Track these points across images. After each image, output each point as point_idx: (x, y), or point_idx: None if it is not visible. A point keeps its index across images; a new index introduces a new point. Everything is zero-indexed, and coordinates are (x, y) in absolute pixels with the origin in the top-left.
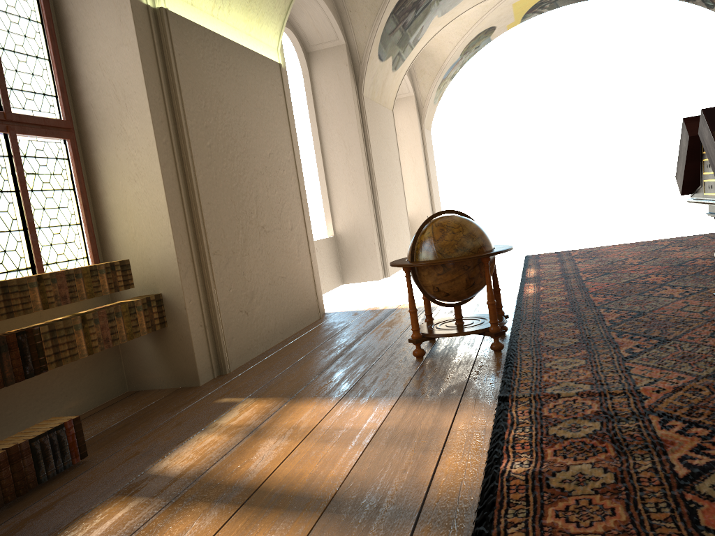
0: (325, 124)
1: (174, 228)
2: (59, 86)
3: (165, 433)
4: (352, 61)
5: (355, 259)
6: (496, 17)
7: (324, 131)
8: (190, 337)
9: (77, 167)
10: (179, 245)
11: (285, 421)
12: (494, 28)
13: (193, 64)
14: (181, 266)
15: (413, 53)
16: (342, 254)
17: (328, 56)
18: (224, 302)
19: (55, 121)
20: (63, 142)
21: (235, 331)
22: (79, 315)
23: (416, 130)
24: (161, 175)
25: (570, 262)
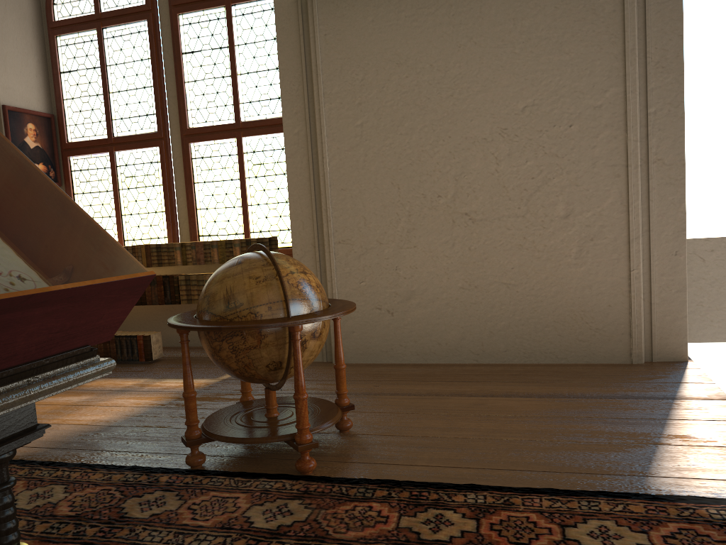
0: None
1: (293, 215)
2: None
3: (171, 371)
4: None
5: None
6: None
7: None
8: None
9: None
10: (297, 230)
11: (124, 396)
12: None
13: (349, 36)
14: (296, 250)
15: None
16: None
17: None
18: (346, 293)
19: (279, 119)
20: None
21: (360, 326)
22: None
23: None
24: (285, 166)
25: None
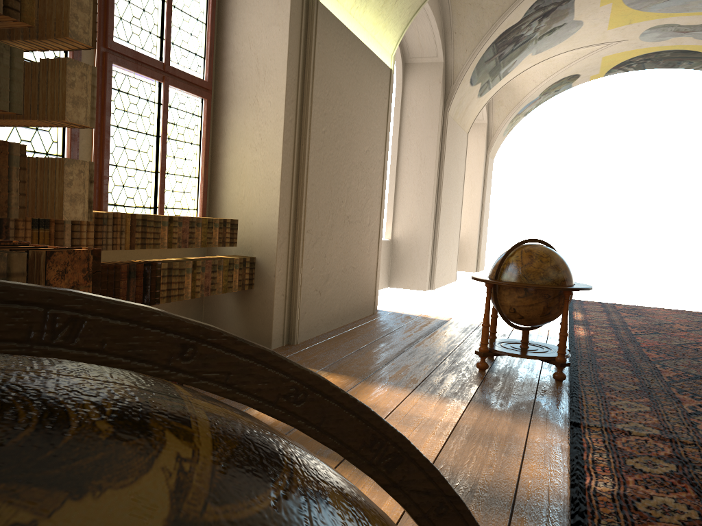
0: (406, 133)
1: (281, 200)
2: (208, 50)
3: None
4: (445, 79)
5: (406, 266)
6: (583, 66)
7: (404, 139)
8: (273, 303)
9: (207, 126)
10: (281, 216)
11: (363, 399)
12: (578, 76)
13: (327, 54)
14: (279, 236)
15: (499, 84)
16: (394, 258)
17: (424, 71)
18: (305, 278)
19: (200, 80)
20: (201, 100)
21: (308, 307)
22: (190, 260)
23: (481, 157)
24: (282, 150)
25: (616, 314)
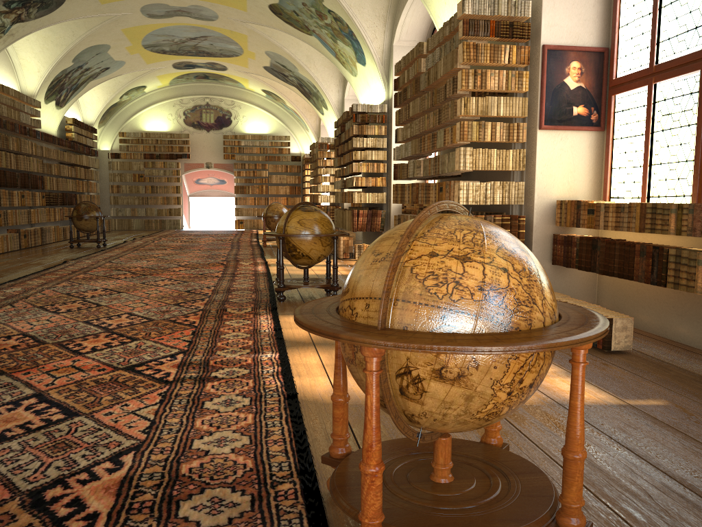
0: None
1: None
2: None
3: (602, 370)
4: None
5: None
6: None
7: None
8: None
9: None
10: None
11: None
12: None
13: None
14: None
15: None
16: None
17: None
18: None
19: None
20: None
21: None
22: None
23: None
24: None
25: None
